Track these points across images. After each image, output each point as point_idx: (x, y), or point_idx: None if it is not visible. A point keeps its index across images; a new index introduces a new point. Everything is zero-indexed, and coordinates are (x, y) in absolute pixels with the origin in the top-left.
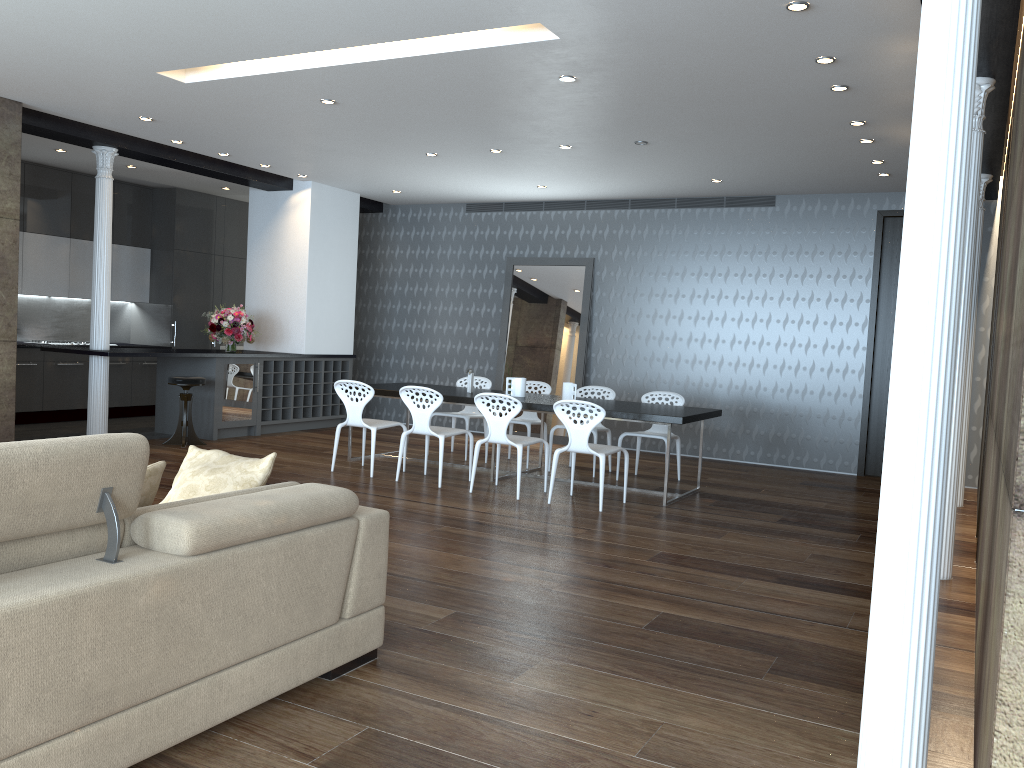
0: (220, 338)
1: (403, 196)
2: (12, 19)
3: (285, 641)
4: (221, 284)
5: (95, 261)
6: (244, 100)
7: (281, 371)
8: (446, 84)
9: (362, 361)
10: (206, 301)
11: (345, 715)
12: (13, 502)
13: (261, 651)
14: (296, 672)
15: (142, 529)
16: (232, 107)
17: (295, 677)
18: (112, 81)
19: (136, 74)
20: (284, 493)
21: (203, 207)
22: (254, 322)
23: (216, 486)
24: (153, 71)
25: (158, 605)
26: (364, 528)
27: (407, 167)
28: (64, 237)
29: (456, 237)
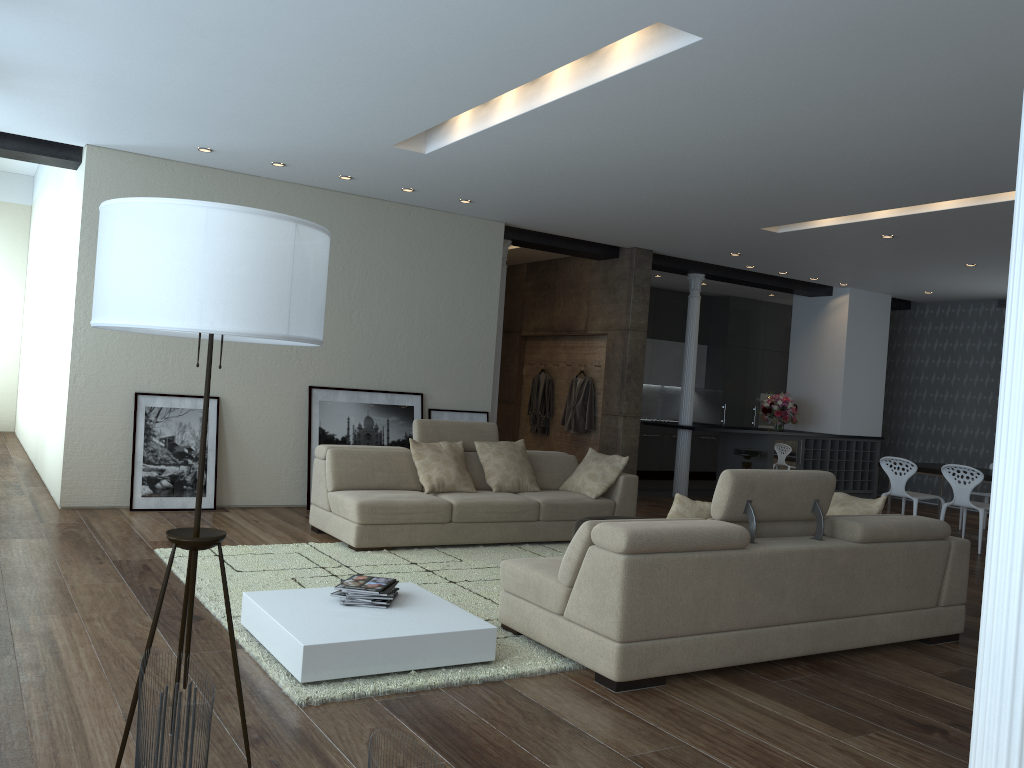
0: (770, 419)
1: (933, 295)
2: (681, 209)
3: (905, 608)
4: (760, 373)
5: (685, 358)
6: (818, 239)
7: (818, 448)
8: (996, 220)
9: (886, 443)
10: (748, 387)
11: (946, 660)
12: (780, 500)
13: (892, 610)
14: (910, 630)
15: (828, 526)
16: (806, 244)
17: (910, 633)
18: (724, 235)
19: (744, 230)
20: (903, 517)
21: (749, 310)
22: (793, 406)
23: (846, 513)
24: (758, 228)
25: (845, 566)
26: (953, 548)
27: (943, 274)
28: (648, 338)
29: (986, 331)
